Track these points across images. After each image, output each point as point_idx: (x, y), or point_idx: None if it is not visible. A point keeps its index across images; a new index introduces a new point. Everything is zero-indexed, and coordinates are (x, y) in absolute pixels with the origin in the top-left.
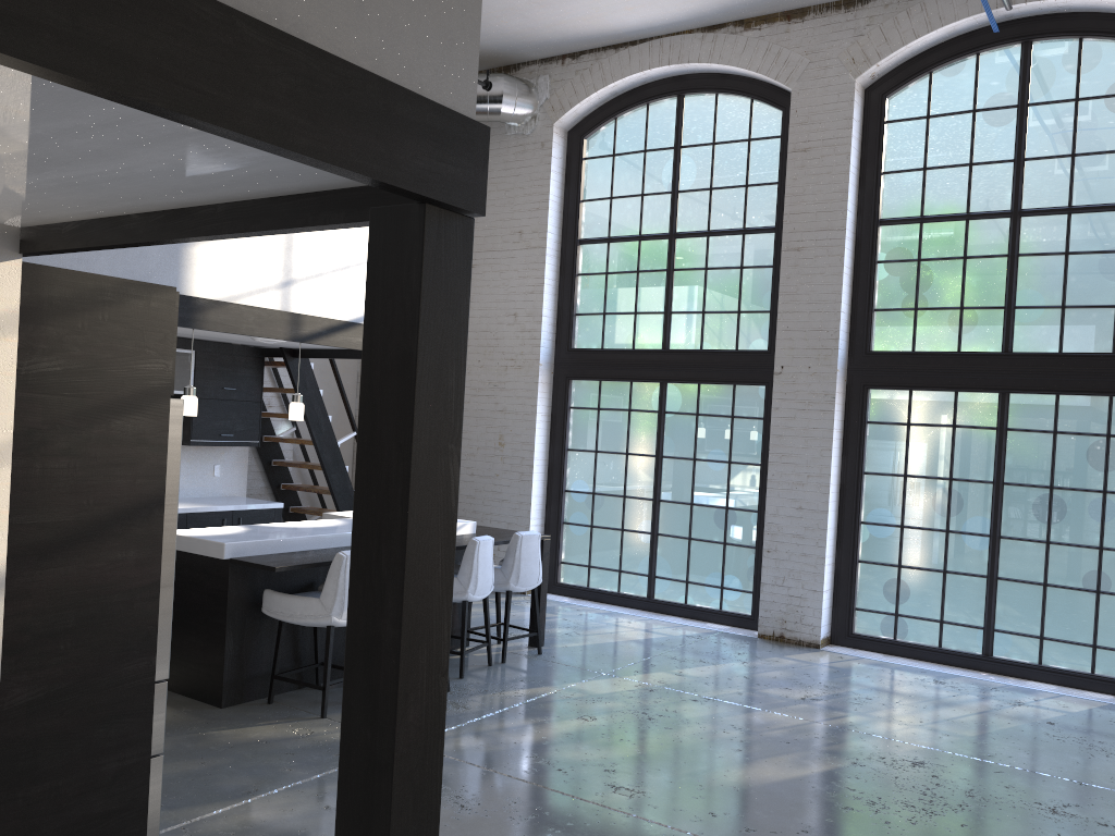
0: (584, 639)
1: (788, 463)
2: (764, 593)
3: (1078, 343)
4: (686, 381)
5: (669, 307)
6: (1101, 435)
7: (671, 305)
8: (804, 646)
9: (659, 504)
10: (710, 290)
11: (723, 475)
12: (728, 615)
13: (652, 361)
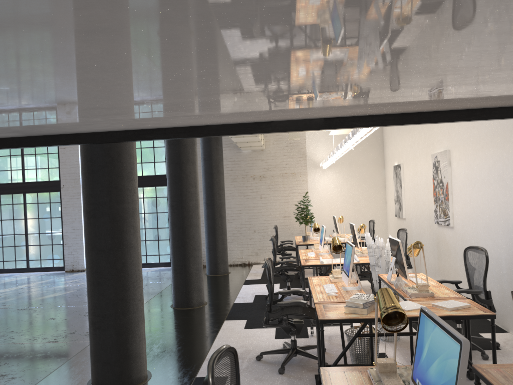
0: (0, 282)
1: (69, 215)
2: (66, 258)
3: (146, 172)
4: (32, 192)
5: (23, 167)
6: (154, 197)
7: (24, 167)
8: (80, 271)
9: (27, 235)
10: (38, 161)
11: (49, 222)
12: (56, 267)
13: (19, 186)
